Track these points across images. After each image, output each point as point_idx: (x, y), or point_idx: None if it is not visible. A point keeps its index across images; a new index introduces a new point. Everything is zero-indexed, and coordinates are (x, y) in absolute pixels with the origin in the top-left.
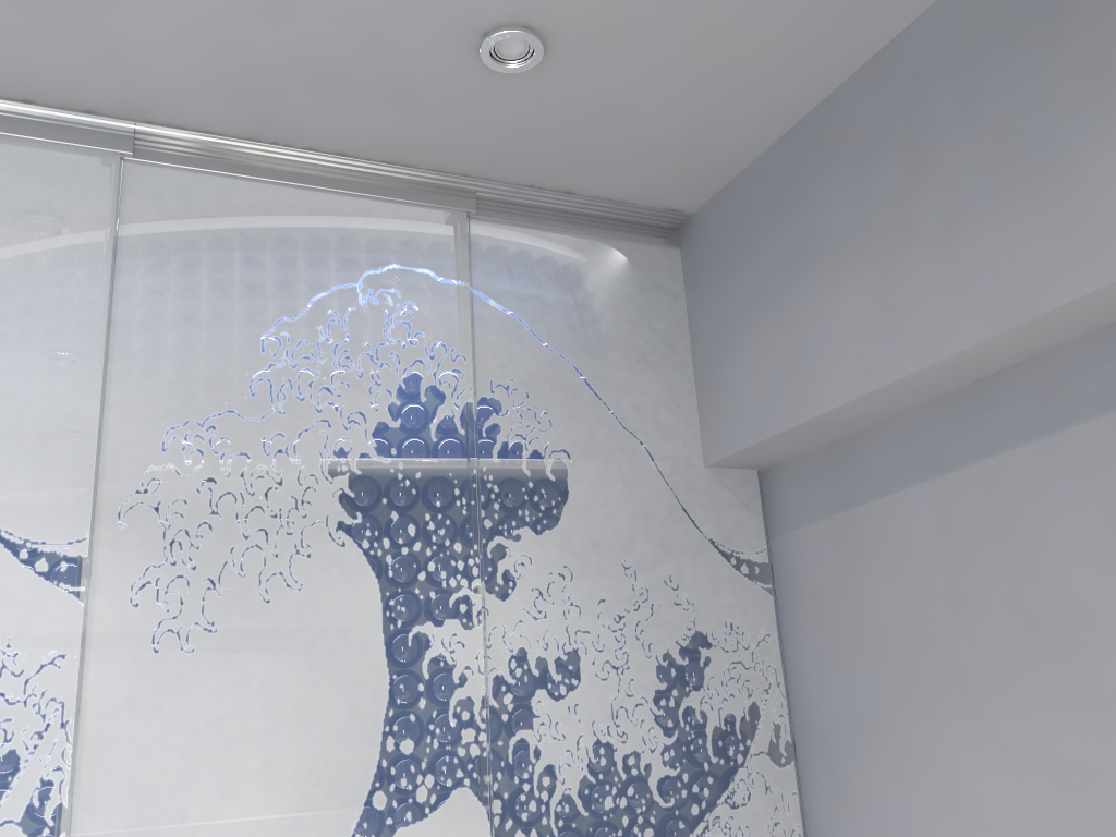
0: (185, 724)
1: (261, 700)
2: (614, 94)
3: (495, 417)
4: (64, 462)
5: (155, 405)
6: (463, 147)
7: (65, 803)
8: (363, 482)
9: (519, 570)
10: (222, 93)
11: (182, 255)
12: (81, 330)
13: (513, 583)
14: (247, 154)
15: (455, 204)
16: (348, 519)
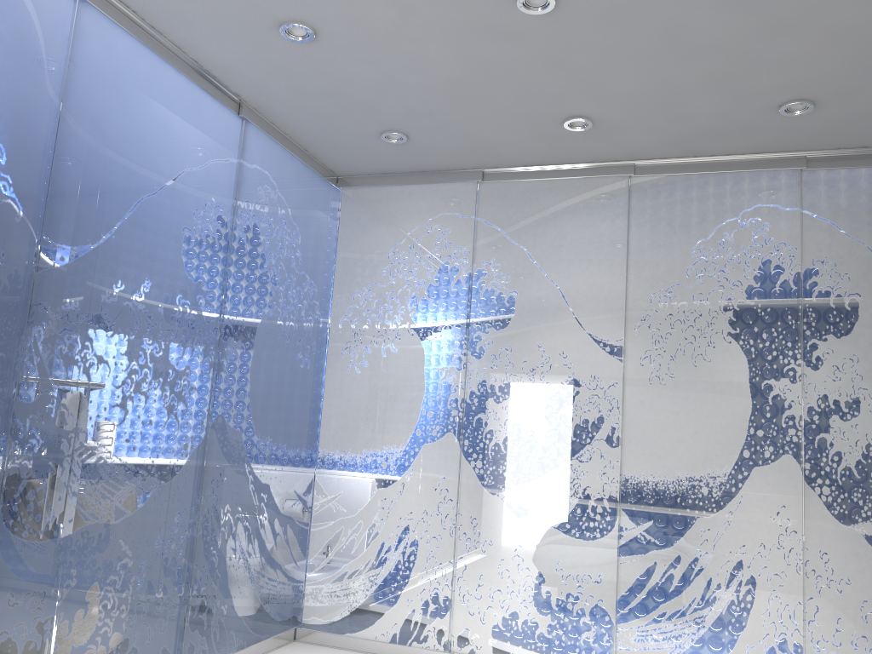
0: (662, 412)
1: (692, 406)
2: (865, 109)
3: (814, 278)
4: (613, 309)
5: (646, 284)
6: (790, 141)
7: (619, 435)
8: (739, 313)
9: (824, 356)
10: (667, 146)
11: (655, 216)
12: (616, 255)
13: (821, 362)
14: (683, 162)
15: (792, 166)
16: (732, 331)
